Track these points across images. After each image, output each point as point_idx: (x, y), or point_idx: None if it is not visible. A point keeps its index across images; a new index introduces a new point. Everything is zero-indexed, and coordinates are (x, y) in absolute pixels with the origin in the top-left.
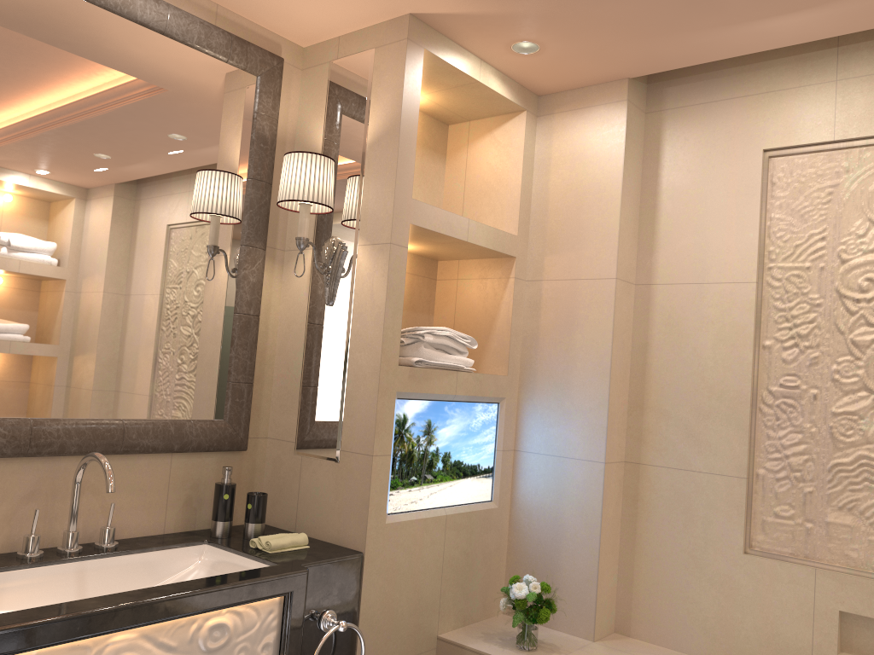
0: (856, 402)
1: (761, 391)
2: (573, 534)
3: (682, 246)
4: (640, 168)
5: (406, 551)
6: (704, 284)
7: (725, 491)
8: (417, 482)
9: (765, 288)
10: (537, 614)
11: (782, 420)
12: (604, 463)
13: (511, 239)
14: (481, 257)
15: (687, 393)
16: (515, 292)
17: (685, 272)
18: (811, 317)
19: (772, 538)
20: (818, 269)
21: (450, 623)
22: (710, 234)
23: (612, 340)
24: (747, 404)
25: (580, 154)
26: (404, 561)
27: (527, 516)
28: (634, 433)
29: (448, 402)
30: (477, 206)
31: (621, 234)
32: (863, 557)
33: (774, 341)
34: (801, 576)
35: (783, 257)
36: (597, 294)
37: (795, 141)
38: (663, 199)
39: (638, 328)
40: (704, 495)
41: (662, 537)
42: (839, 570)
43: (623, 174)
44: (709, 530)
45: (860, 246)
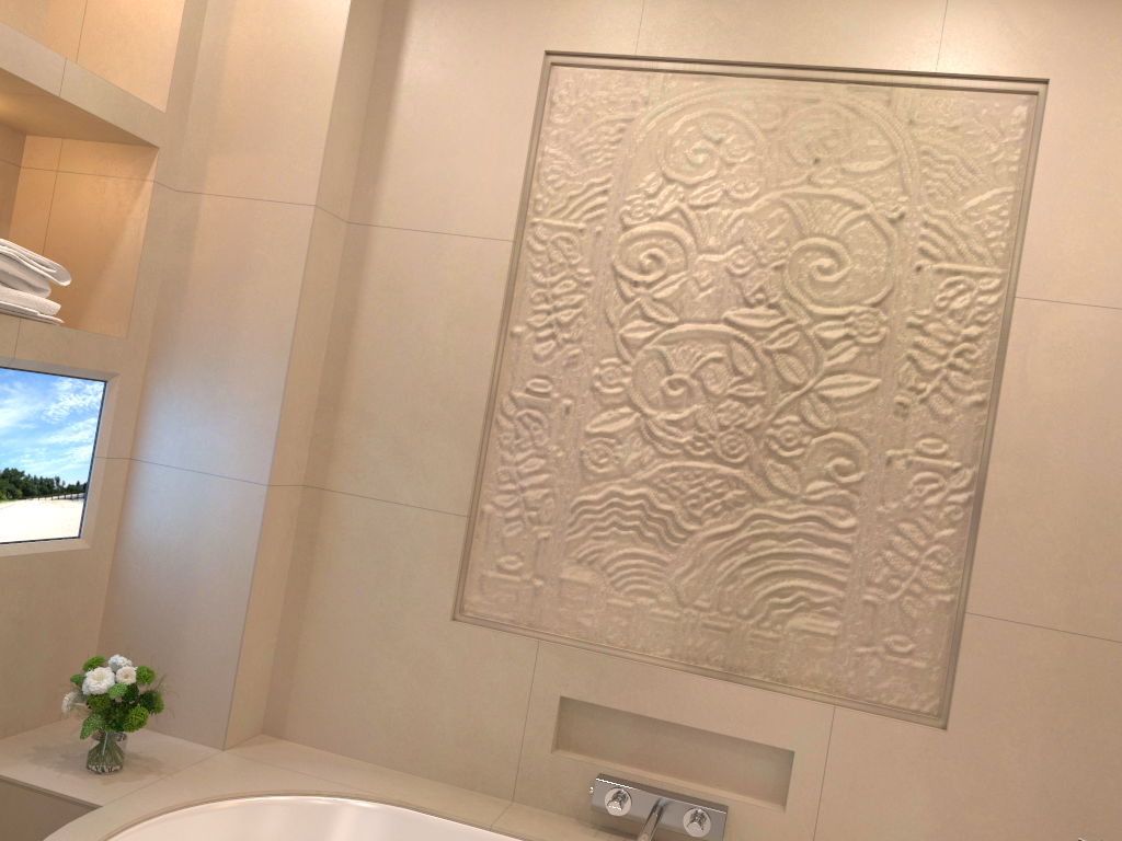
0: (616, 420)
1: (502, 397)
2: (209, 591)
3: (420, 174)
4: (374, 45)
5: None
6: (444, 235)
7: (438, 534)
8: None
9: (524, 252)
10: (124, 717)
11: (523, 439)
12: (268, 486)
13: (153, 115)
14: (101, 140)
15: (403, 391)
16: (154, 205)
17: (421, 214)
18: (577, 300)
19: (490, 600)
20: (594, 234)
21: None
22: (461, 163)
23: (299, 301)
24: (480, 413)
25: (283, 1)
26: None
27: (140, 562)
28: (322, 445)
29: None
30: (103, 53)
31: (332, 138)
32: (598, 626)
33: (527, 328)
34: (521, 652)
35: (553, 212)
36: (284, 227)
37: (587, 46)
38: (402, 100)
39: (345, 289)
40: (409, 539)
41: (345, 597)
42: (567, 642)
43: (344, 45)
44: (410, 587)
45: (649, 210)
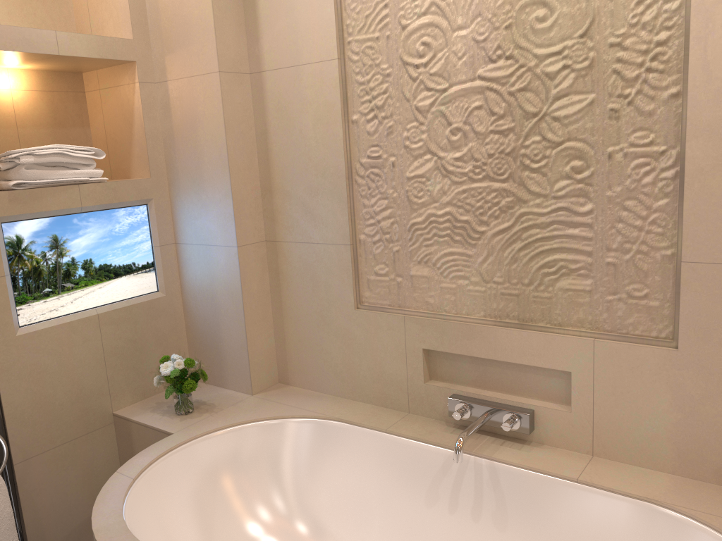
0: (423, 165)
1: (355, 164)
2: (226, 310)
3: (279, 29)
4: None
5: (52, 353)
6: (300, 66)
7: (337, 258)
8: (54, 292)
9: (348, 64)
10: (182, 386)
11: (372, 189)
12: (237, 247)
13: (125, 43)
14: (110, 65)
15: (300, 173)
16: (144, 96)
17: (285, 56)
18: (384, 88)
19: (375, 294)
20: (386, 38)
21: (126, 399)
22: (298, 14)
23: (225, 133)
24: (343, 178)
25: None
26: (51, 362)
27: (193, 299)
28: (269, 215)
29: (77, 215)
30: (99, 13)
31: (218, 25)
32: (438, 302)
33: (360, 115)
34: (395, 324)
35: (358, 30)
36: (208, 89)
37: None
38: None
39: (258, 117)
40: (323, 263)
41: (300, 302)
42: (421, 315)
43: None
44: (330, 292)
45: (415, 10)
